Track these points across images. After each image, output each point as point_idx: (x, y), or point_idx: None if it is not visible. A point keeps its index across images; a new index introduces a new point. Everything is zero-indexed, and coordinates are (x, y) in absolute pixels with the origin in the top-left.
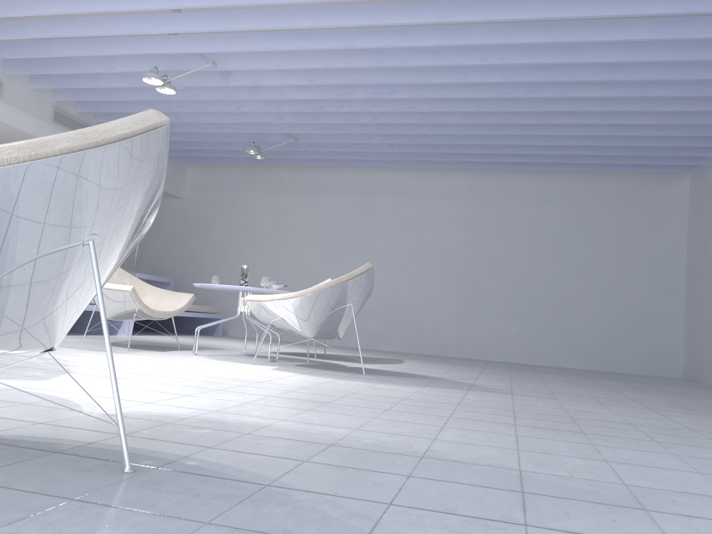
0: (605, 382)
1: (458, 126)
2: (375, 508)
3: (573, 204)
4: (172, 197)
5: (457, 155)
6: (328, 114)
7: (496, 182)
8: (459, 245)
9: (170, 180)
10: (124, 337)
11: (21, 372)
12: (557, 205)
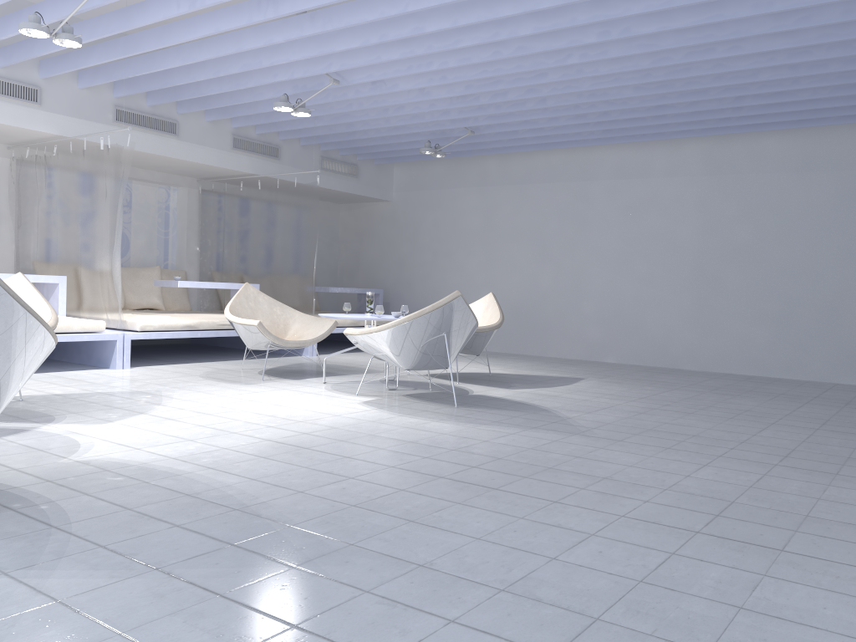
0: (806, 411)
1: (645, 97)
2: (83, 548)
3: (845, 168)
4: (380, 200)
5: (672, 124)
6: (491, 104)
7: (738, 148)
8: (692, 233)
9: (372, 184)
10: (303, 359)
11: (104, 414)
12: (822, 171)
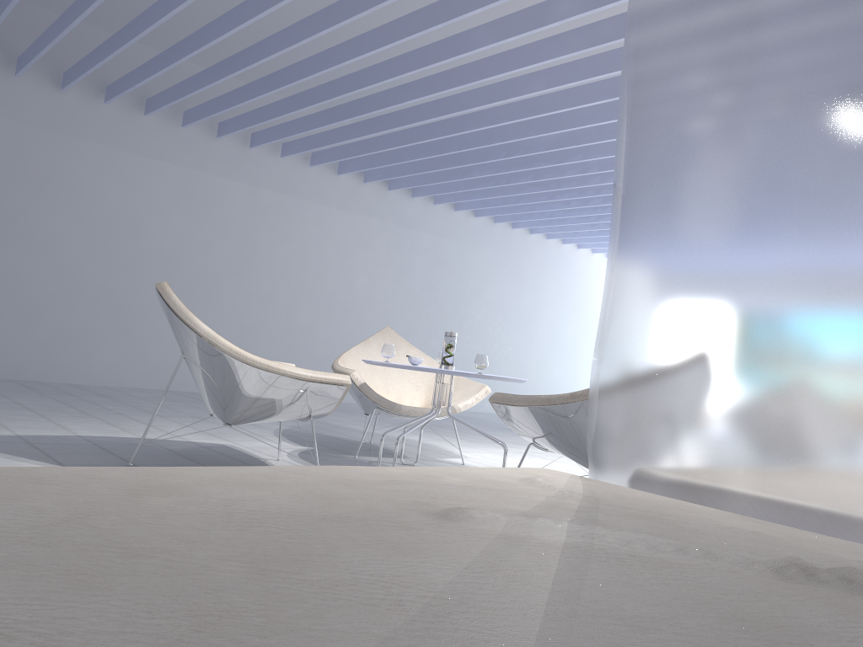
0: None
1: None
2: None
3: None
4: None
5: None
6: None
7: None
8: None
9: None
10: None
11: None
12: None
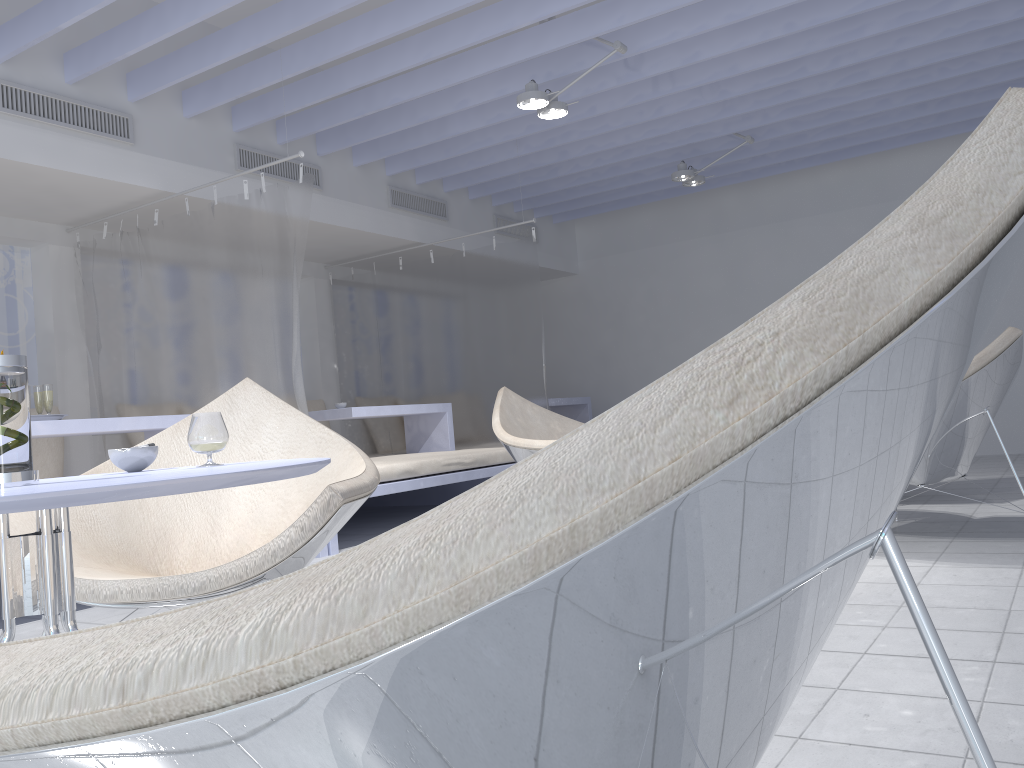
0: None
1: None
2: None
3: None
4: (562, 275)
5: None
6: (809, 80)
7: None
8: None
9: (555, 251)
10: None
11: None
12: None
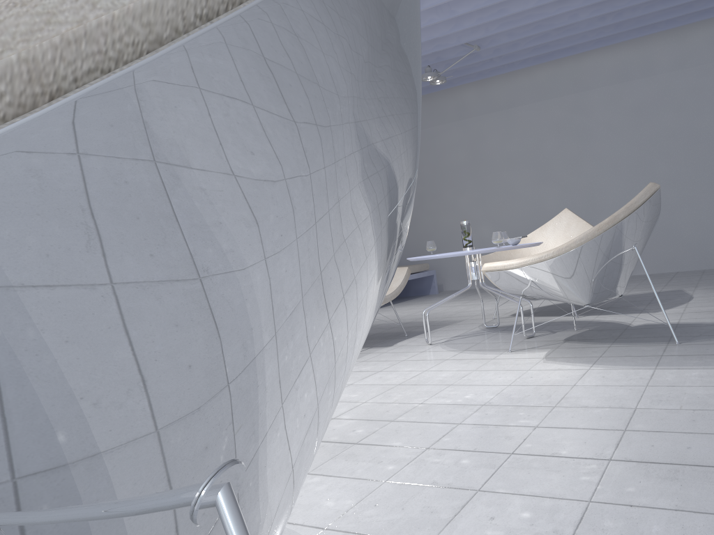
0: None
1: None
2: None
3: None
4: None
5: (698, 3)
6: (516, 0)
7: None
8: None
9: None
10: None
11: None
12: None
